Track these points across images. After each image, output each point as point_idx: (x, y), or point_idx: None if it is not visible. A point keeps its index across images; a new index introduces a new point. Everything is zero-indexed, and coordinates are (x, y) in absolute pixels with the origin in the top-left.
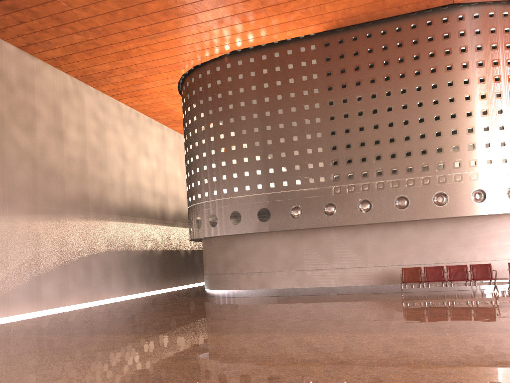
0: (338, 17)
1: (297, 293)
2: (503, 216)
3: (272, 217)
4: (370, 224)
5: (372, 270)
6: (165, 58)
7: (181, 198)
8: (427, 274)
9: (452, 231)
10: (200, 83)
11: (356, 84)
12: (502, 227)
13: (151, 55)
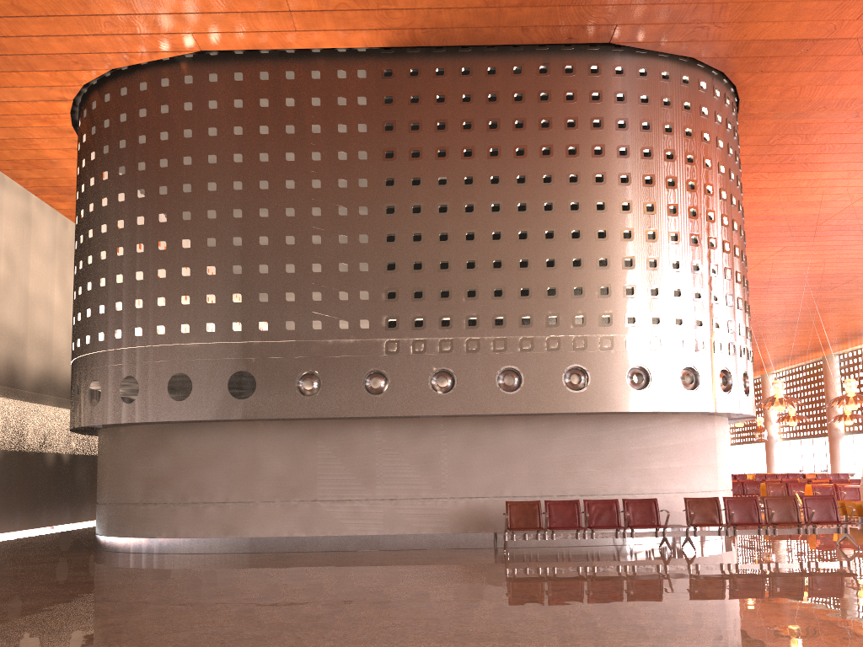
0: (417, 23)
1: (299, 548)
2: (671, 416)
3: (260, 390)
4: (449, 416)
5: (449, 505)
6: (47, 36)
7: (57, 347)
8: (551, 515)
9: (591, 437)
10: (123, 105)
11: (439, 154)
12: (669, 435)
13: (15, 21)
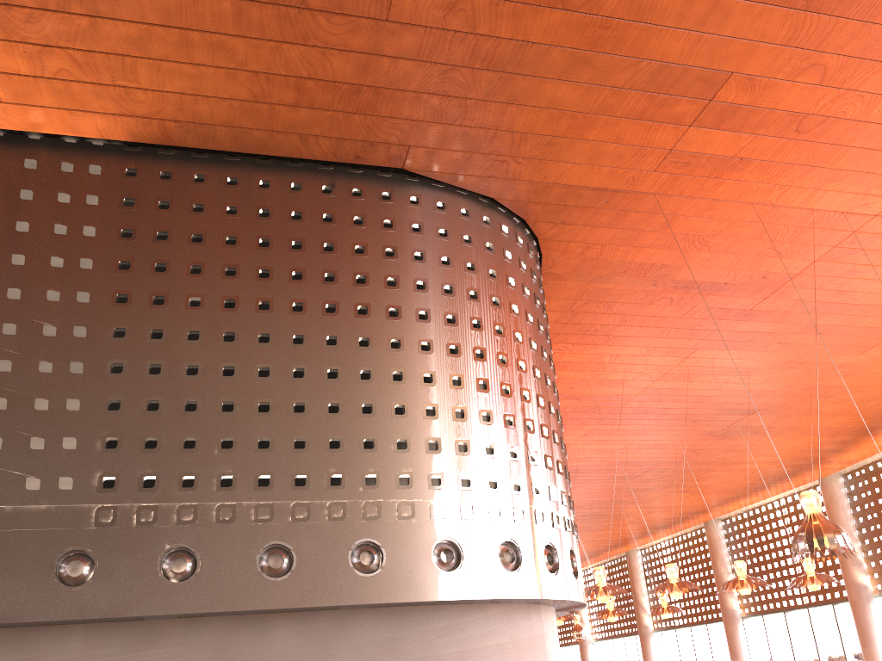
0: (168, 112)
1: None
2: (490, 607)
3: None
4: (188, 616)
5: None
6: None
7: None
8: None
9: (389, 639)
10: None
11: (193, 269)
12: (488, 632)
13: None
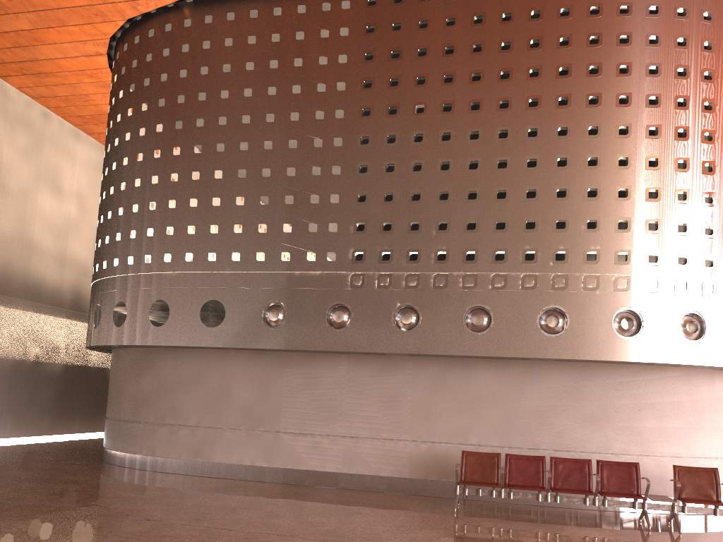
0: None
1: (259, 478)
2: (670, 369)
3: (228, 319)
4: (414, 355)
5: (409, 448)
6: None
7: None
8: (511, 470)
9: (571, 387)
10: (135, 52)
11: (418, 81)
12: (666, 390)
13: None
